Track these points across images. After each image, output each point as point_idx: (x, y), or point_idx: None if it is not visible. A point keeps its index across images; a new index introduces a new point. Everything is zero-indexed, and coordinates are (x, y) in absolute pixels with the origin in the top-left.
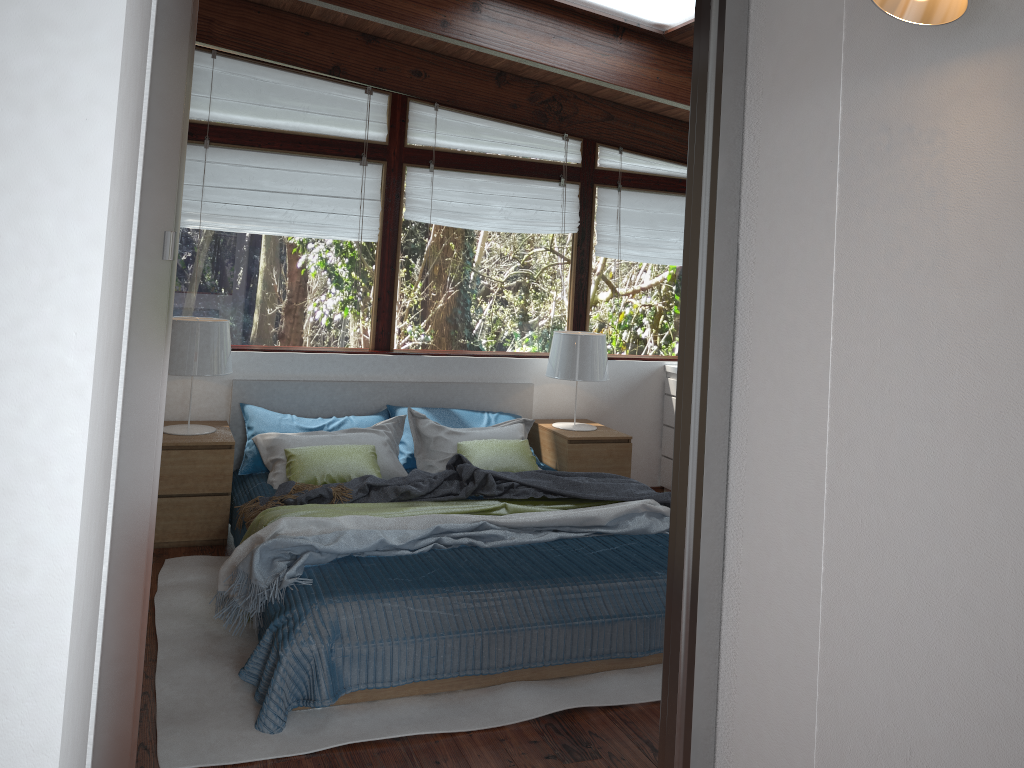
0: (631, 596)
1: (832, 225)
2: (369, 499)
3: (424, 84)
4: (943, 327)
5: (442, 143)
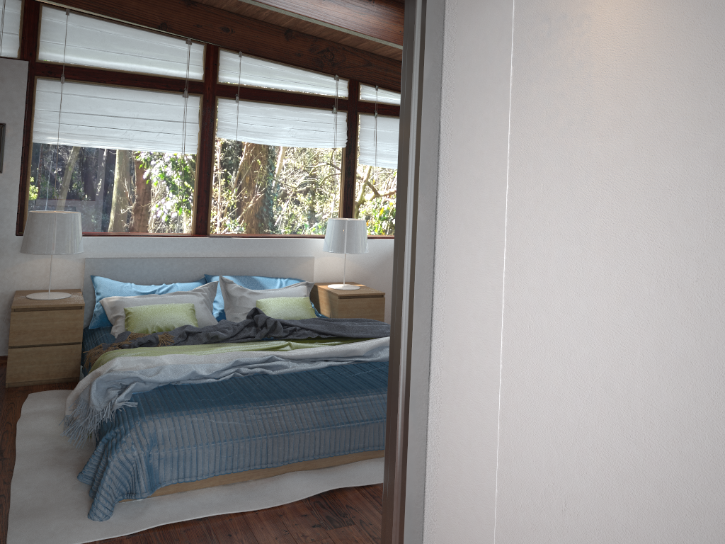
0: (379, 405)
1: (507, 99)
2: (187, 342)
3: (231, 37)
4: (589, 169)
5: (245, 81)
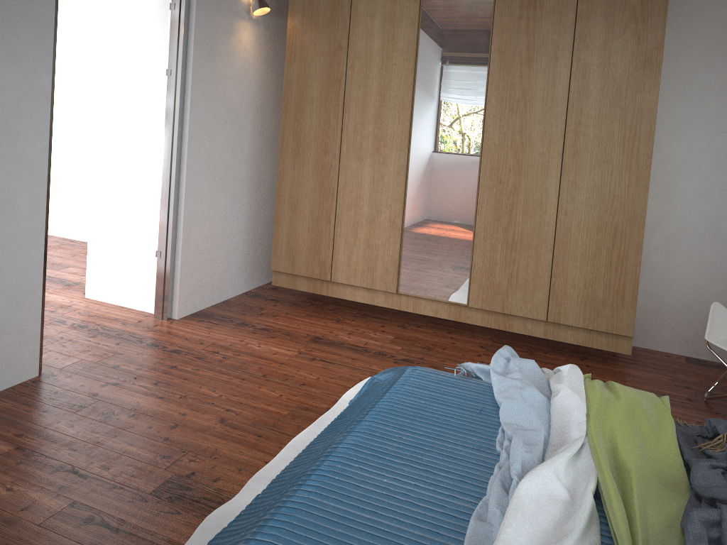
0: None
1: None
2: (701, 459)
3: None
4: None
5: None
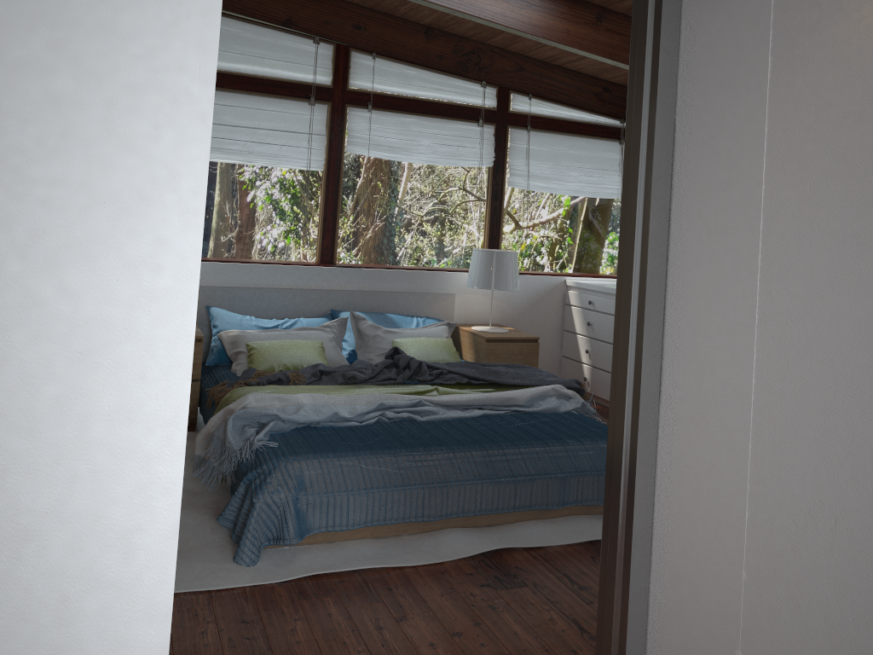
0: (547, 459)
1: (764, 92)
2: (321, 382)
3: (363, 36)
4: (869, 164)
5: (379, 87)
